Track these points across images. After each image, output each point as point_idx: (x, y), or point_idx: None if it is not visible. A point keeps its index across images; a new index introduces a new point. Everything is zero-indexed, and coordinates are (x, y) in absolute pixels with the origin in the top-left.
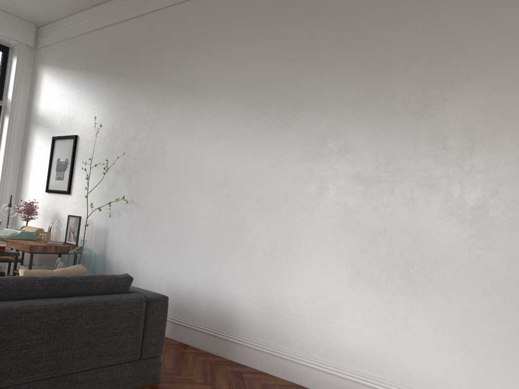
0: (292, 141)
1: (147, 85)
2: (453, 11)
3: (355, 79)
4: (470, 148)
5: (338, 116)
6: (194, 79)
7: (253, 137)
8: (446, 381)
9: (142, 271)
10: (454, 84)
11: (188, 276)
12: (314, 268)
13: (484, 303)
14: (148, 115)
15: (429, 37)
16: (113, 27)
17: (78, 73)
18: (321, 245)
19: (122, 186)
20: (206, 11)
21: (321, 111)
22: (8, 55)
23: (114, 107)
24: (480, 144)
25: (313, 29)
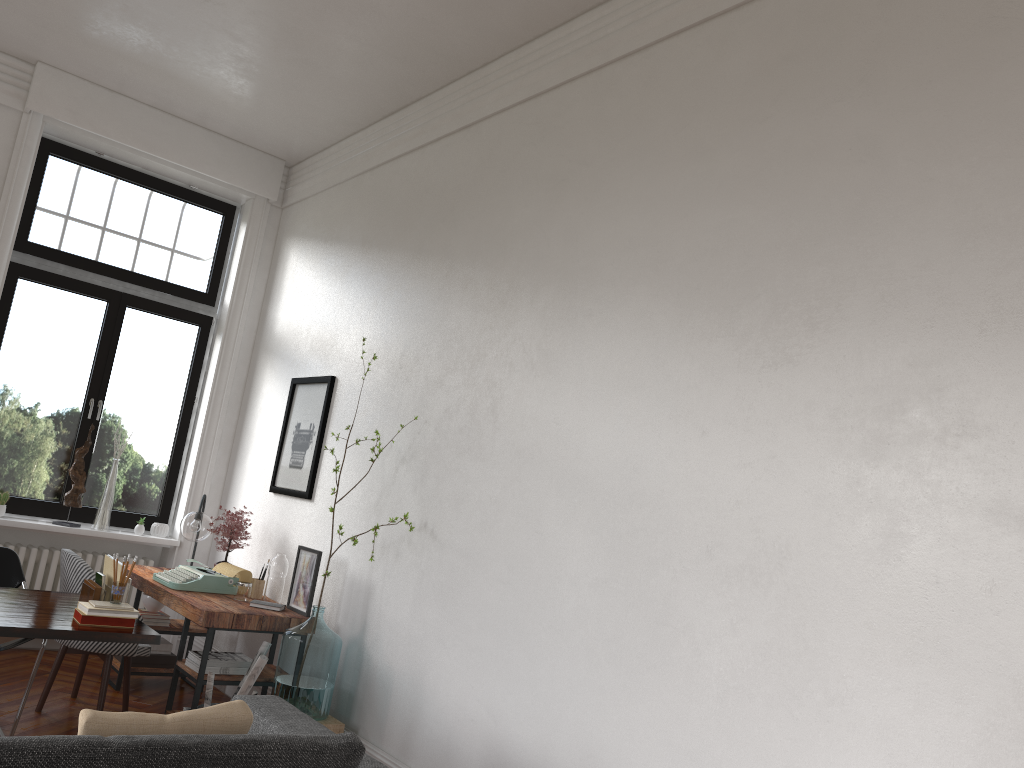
0: (805, 402)
1: (472, 269)
2: None
3: (991, 234)
4: None
5: (939, 335)
6: (570, 252)
7: (703, 387)
8: None
9: (433, 694)
10: None
11: (532, 727)
12: (867, 766)
13: None
14: (469, 335)
15: None
16: (417, 153)
17: (348, 250)
18: (886, 701)
19: (407, 489)
20: (604, 102)
21: (887, 322)
22: (234, 222)
23: (406, 318)
24: None
25: (866, 114)
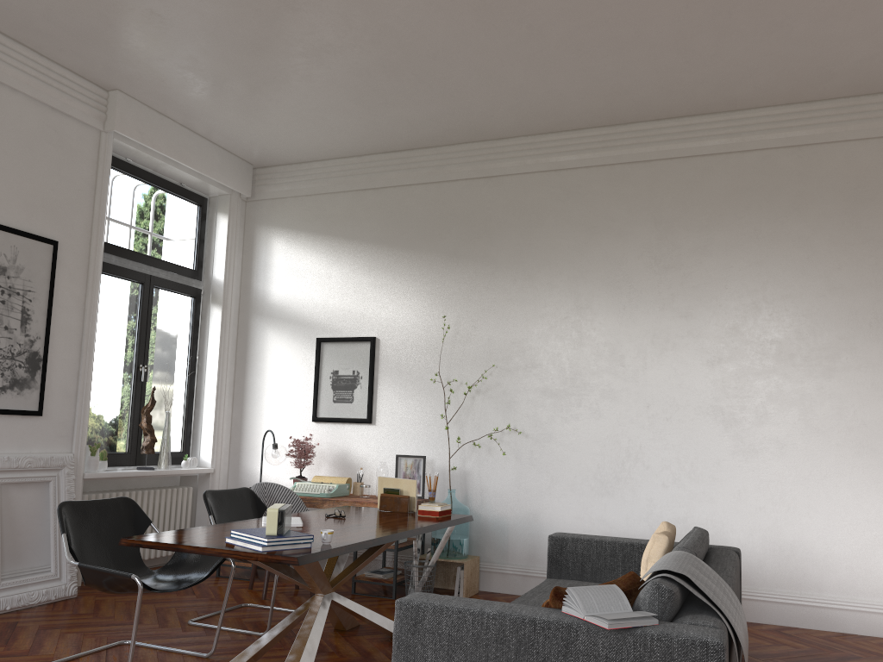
0: (789, 354)
1: (519, 272)
2: None
3: (869, 287)
4: None
5: (851, 327)
6: (611, 270)
7: (726, 347)
8: None
9: (550, 524)
10: None
11: (641, 524)
12: (844, 498)
13: None
14: (528, 314)
15: None
16: (432, 186)
17: (361, 245)
18: (849, 472)
19: (489, 409)
20: (619, 186)
21: (826, 320)
22: (206, 211)
23: (454, 299)
24: None
25: (800, 225)
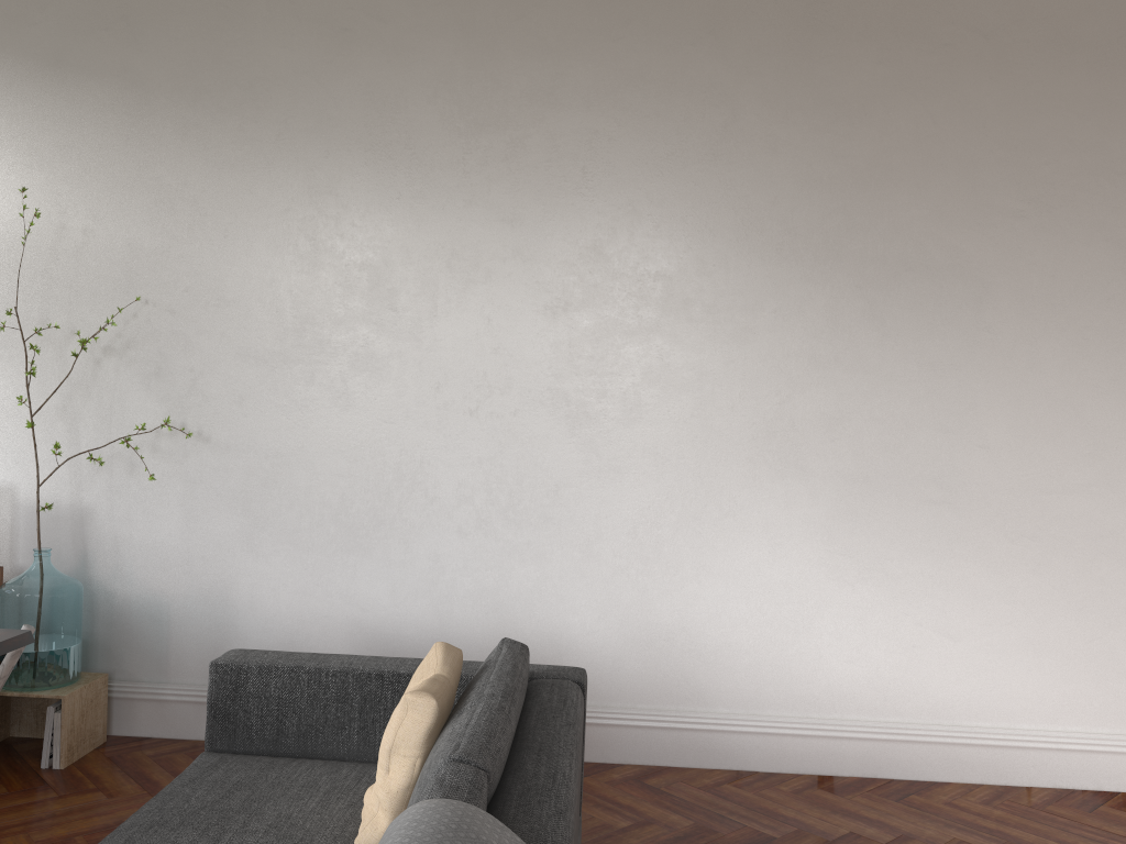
0: (684, 299)
1: (194, 111)
2: (996, 94)
3: (819, 187)
4: (1029, 333)
5: (786, 256)
6: (376, 121)
7: (580, 282)
8: (1005, 702)
9: (252, 606)
10: (1002, 224)
11: (418, 602)
12: (755, 550)
13: (1057, 575)
14: (211, 198)
15: (957, 132)
16: None
17: None
18: (765, 506)
19: (131, 387)
20: None
21: (747, 242)
22: None
23: (57, 158)
24: (1045, 327)
25: (717, 65)
